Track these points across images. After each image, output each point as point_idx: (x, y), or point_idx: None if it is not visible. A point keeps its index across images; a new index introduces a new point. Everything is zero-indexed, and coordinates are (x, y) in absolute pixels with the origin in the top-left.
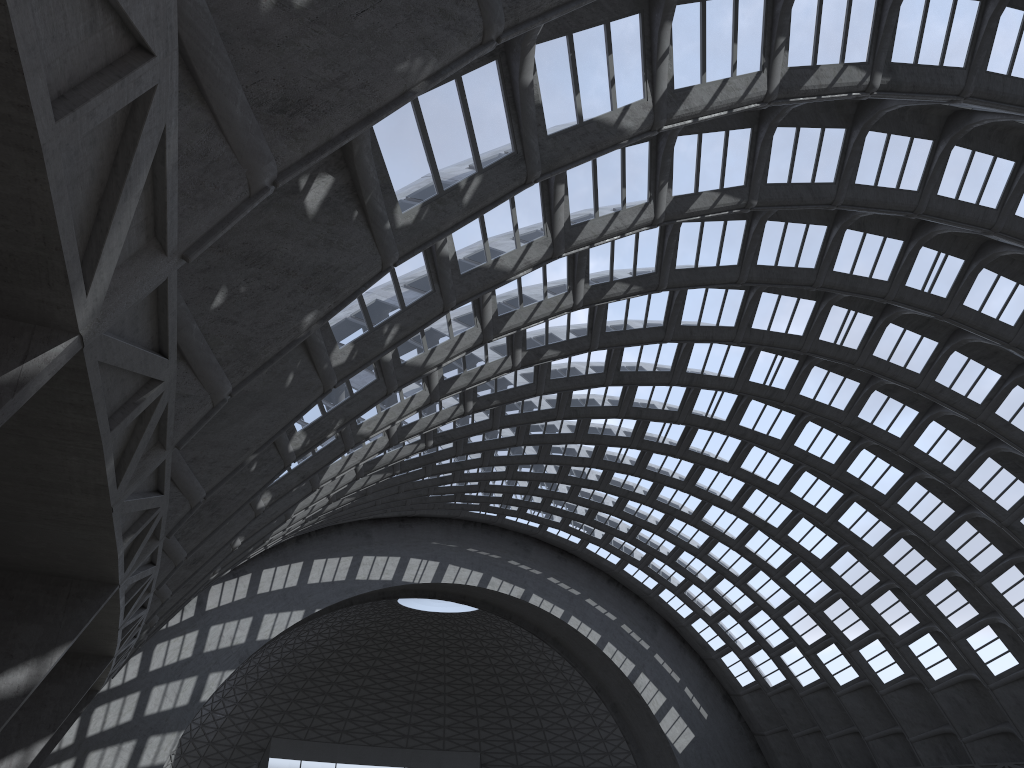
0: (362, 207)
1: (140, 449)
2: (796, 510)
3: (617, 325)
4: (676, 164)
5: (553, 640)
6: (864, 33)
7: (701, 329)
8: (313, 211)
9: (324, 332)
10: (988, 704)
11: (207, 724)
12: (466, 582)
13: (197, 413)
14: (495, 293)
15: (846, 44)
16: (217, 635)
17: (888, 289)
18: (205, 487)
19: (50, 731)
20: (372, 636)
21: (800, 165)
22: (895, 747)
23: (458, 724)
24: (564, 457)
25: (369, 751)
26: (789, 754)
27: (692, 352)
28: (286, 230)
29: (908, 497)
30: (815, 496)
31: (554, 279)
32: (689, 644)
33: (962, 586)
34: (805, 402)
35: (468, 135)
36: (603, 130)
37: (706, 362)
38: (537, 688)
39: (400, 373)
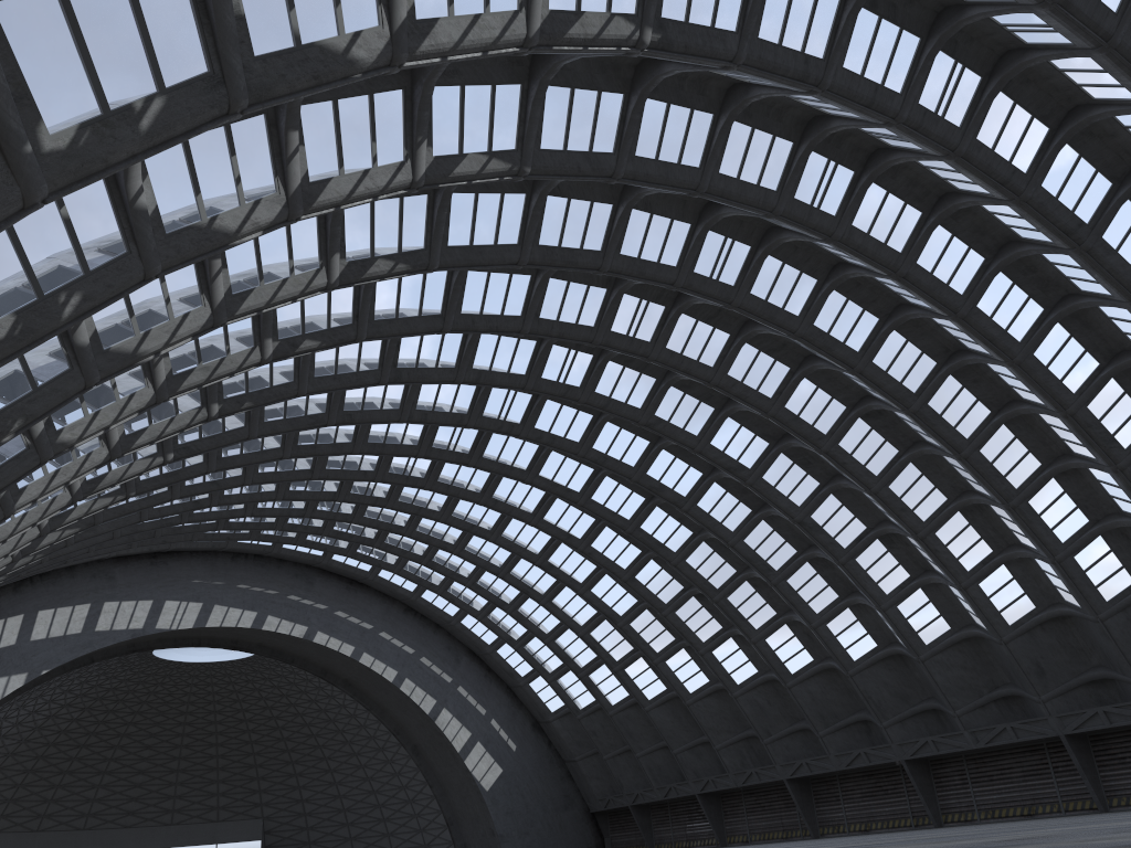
0: None
1: None
2: (599, 519)
3: (388, 312)
4: (436, 119)
5: (344, 682)
6: None
7: (484, 318)
8: None
9: None
10: (787, 703)
11: None
12: (237, 624)
13: None
14: (227, 266)
15: None
16: None
17: (677, 275)
18: None
19: None
20: (123, 698)
21: (577, 131)
22: (703, 757)
23: (235, 789)
24: (343, 471)
25: (124, 834)
26: (601, 778)
27: (479, 346)
28: None
29: (707, 498)
30: (617, 502)
31: (302, 252)
32: (495, 672)
33: (761, 587)
34: (601, 400)
35: (143, 43)
36: (328, 58)
37: (494, 357)
38: (328, 738)
39: (103, 361)
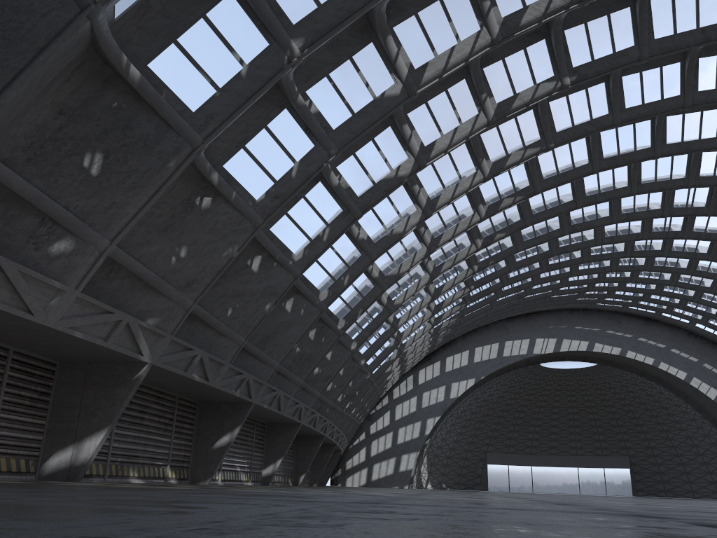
0: (277, 260)
1: (208, 370)
2: None
3: (540, 208)
4: (487, 146)
5: (657, 379)
6: (545, 63)
7: (602, 194)
8: (256, 270)
9: (312, 289)
10: None
11: (442, 446)
12: (577, 349)
13: (233, 350)
14: (428, 228)
15: (533, 74)
16: (427, 397)
17: None
18: (278, 361)
19: (282, 455)
20: (534, 387)
21: (578, 114)
22: None
23: (609, 438)
24: (590, 269)
25: (552, 458)
26: None
27: (622, 200)
28: (247, 280)
29: None
30: None
31: (463, 209)
32: None
33: None
34: None
35: (317, 214)
36: (388, 181)
37: (634, 204)
38: (657, 411)
39: (386, 280)
